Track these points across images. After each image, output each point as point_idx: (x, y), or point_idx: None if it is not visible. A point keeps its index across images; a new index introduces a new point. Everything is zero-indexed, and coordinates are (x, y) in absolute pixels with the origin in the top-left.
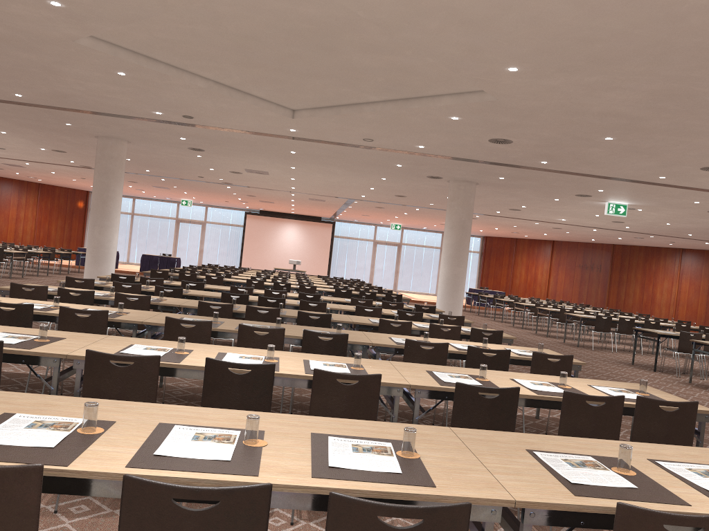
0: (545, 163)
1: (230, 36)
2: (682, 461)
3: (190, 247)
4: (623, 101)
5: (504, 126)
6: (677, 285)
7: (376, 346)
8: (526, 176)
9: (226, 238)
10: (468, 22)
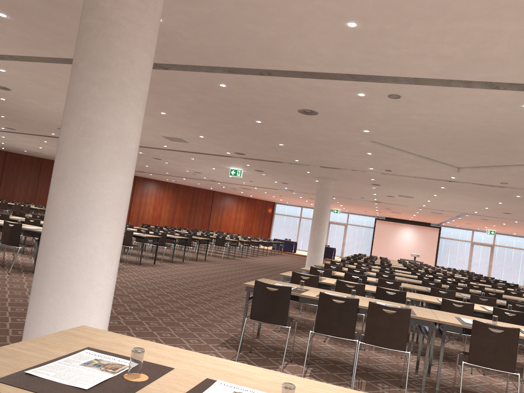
0: None
1: (446, 139)
2: None
3: (336, 240)
4: None
5: None
6: None
7: None
8: None
9: (361, 236)
10: None
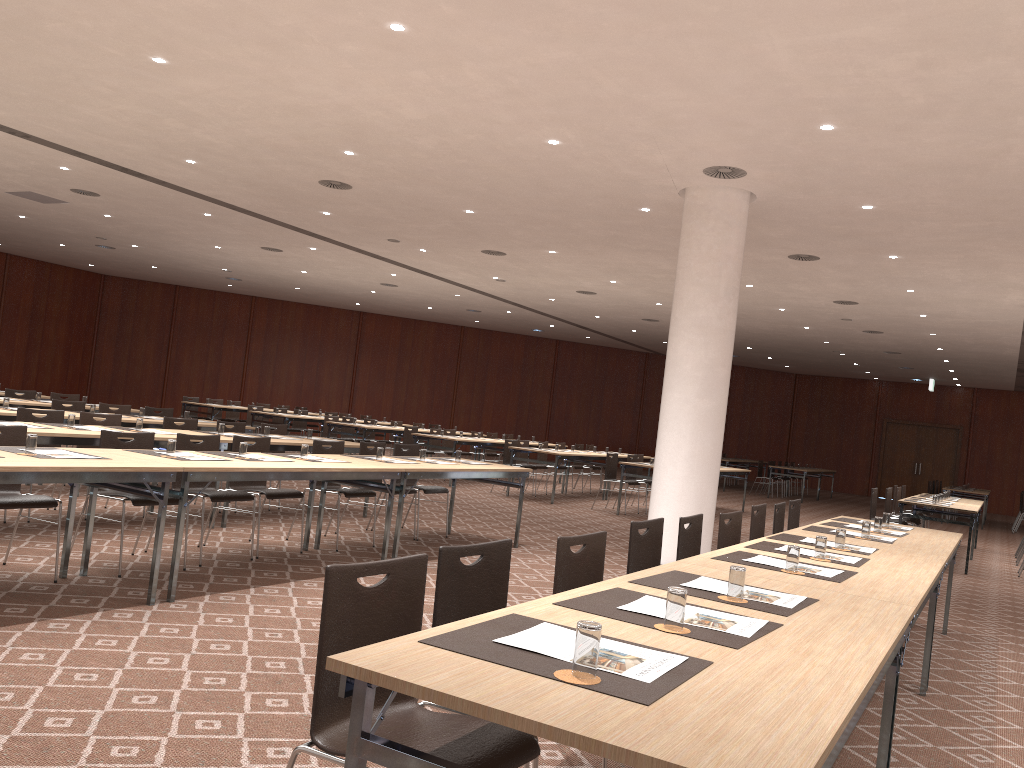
0: None
1: None
2: (772, 635)
3: None
4: None
5: None
6: None
7: None
8: None
9: None
10: None
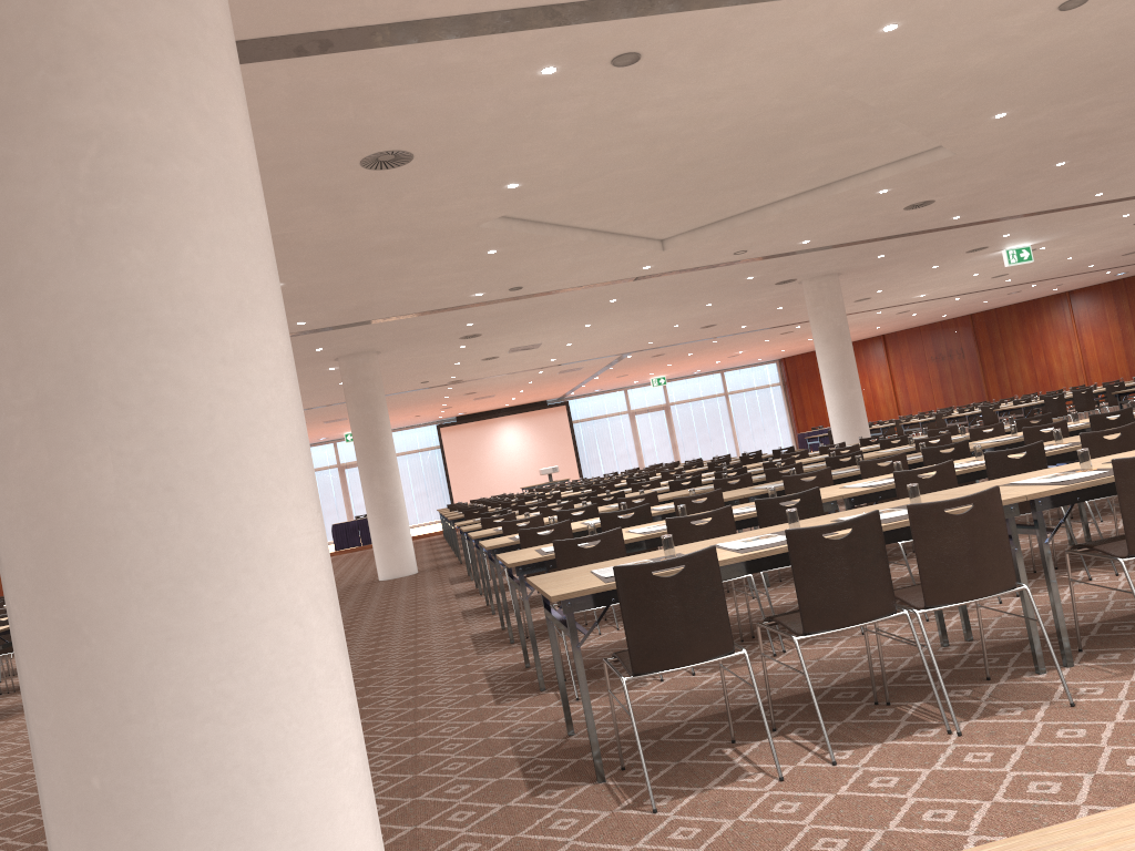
0: (956, 218)
1: (669, 168)
2: None
3: None
4: (1105, 116)
5: (938, 185)
6: (1077, 343)
7: (984, 449)
8: (917, 244)
9: (419, 472)
10: (986, 81)
